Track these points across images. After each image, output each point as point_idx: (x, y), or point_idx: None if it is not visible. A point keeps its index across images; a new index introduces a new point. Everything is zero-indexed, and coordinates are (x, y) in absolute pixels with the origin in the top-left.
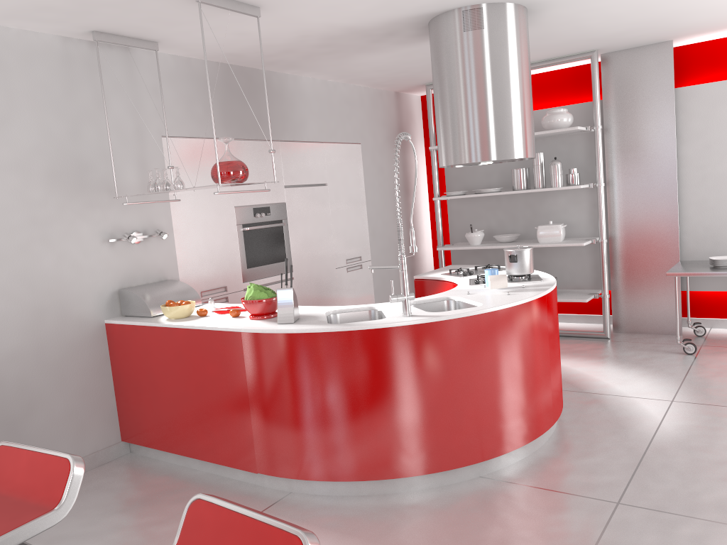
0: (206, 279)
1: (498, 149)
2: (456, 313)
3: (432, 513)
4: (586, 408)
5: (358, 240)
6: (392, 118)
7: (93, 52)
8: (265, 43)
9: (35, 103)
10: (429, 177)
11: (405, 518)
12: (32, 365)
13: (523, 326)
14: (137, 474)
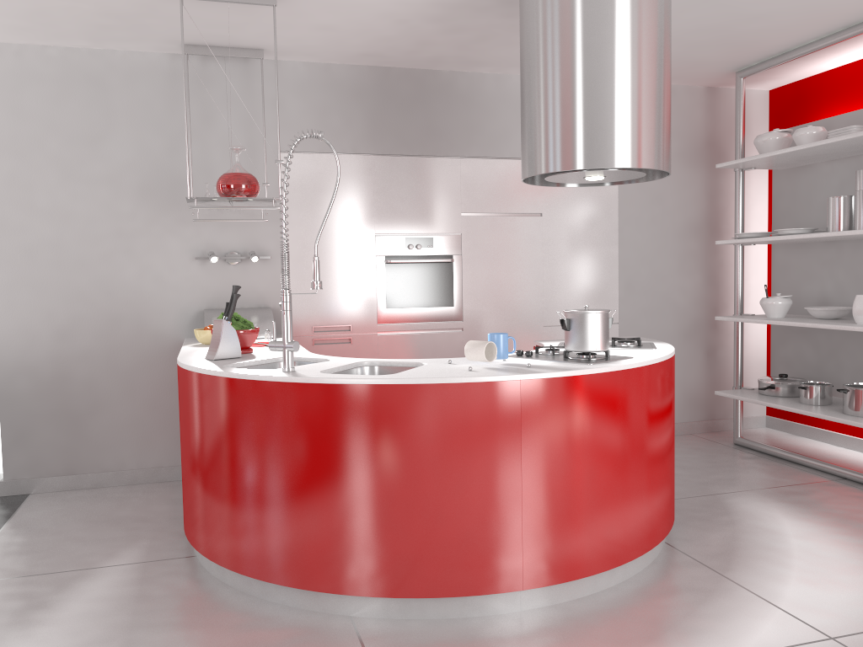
0: (323, 313)
1: (560, 154)
2: (323, 376)
3: (225, 629)
4: (668, 595)
5: (595, 293)
6: (695, 124)
7: (204, 67)
8: (376, 36)
9: (134, 121)
10: (771, 213)
11: (199, 621)
12: (102, 367)
13: (442, 418)
14: (160, 497)
